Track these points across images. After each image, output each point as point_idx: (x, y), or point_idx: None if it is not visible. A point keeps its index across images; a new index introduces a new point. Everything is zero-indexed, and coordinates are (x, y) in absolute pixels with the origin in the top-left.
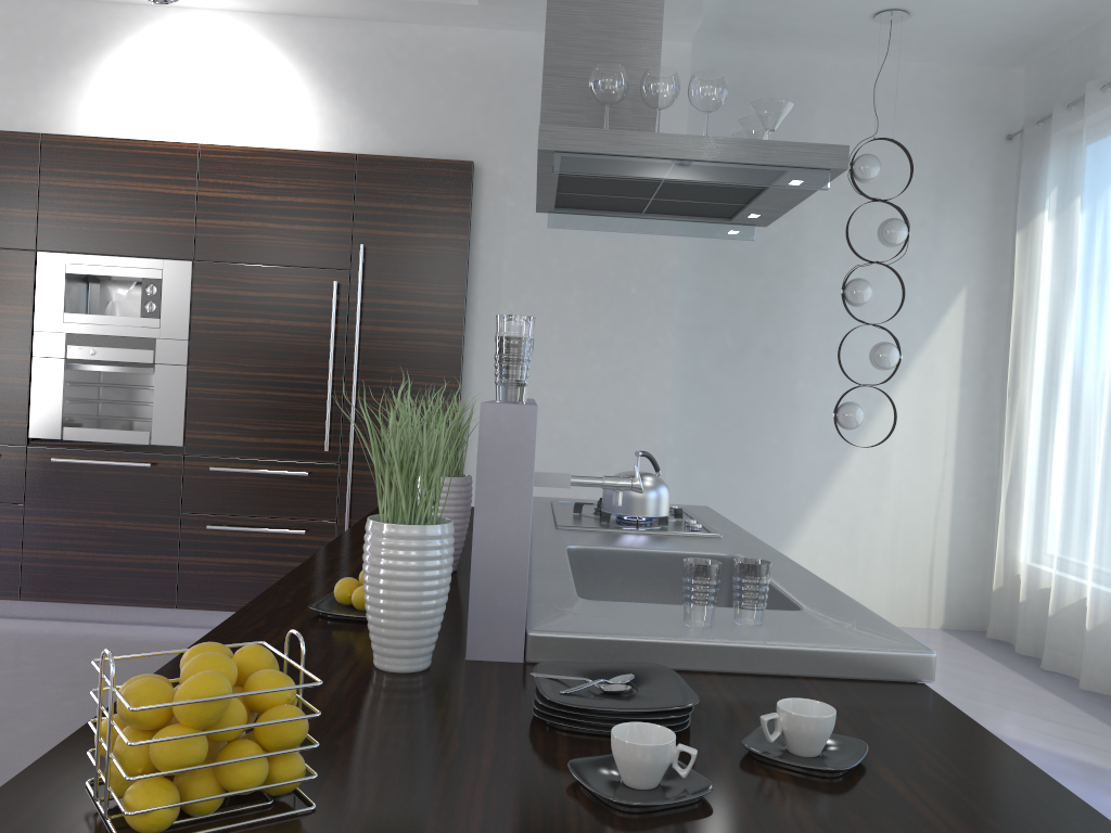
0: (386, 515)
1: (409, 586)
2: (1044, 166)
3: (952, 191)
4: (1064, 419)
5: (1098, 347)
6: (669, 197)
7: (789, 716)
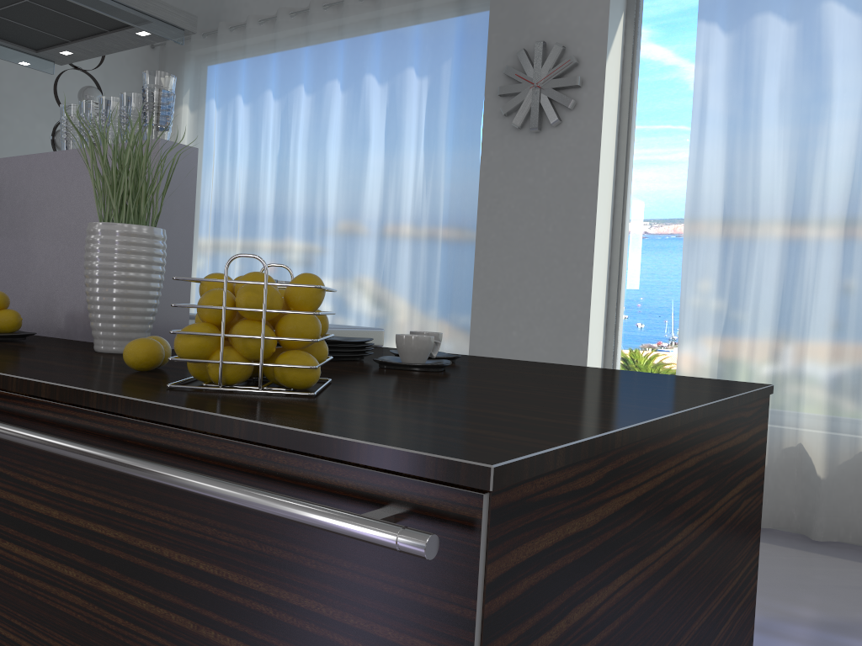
0: (120, 220)
1: (153, 278)
2: (183, 73)
3: (115, 76)
4: (209, 249)
5: (231, 201)
6: (9, 17)
7: (428, 335)
